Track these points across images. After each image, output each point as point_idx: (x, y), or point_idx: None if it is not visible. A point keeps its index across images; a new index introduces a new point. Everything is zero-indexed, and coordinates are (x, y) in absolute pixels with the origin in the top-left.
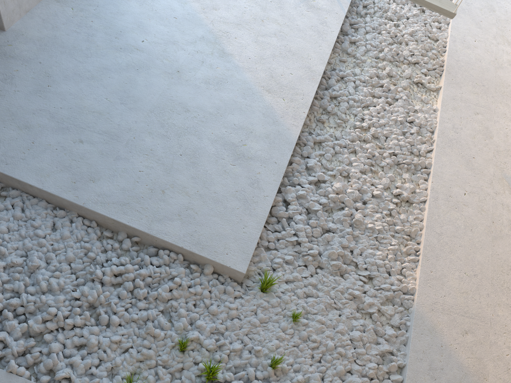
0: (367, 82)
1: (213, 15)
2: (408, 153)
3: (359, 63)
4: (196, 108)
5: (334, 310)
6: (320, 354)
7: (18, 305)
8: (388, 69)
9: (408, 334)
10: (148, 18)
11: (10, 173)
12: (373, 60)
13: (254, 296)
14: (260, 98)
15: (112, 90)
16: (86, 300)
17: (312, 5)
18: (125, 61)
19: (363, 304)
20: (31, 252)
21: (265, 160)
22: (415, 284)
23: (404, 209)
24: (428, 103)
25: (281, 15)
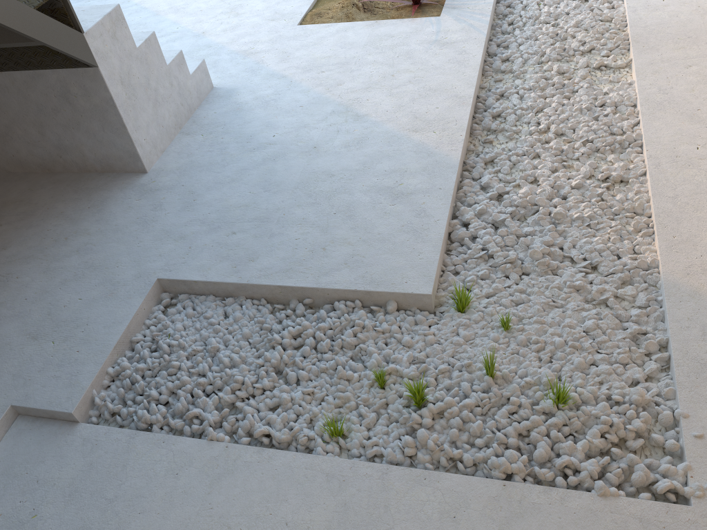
0: (533, 88)
1: (339, 90)
2: (606, 134)
3: (518, 74)
4: (341, 171)
5: (554, 309)
6: (548, 354)
7: (206, 384)
8: (556, 66)
9: (664, 308)
10: (274, 116)
11: (175, 277)
12: (536, 66)
13: (452, 319)
14: (407, 140)
15: (253, 183)
16: (270, 365)
17: (445, 42)
18: (260, 157)
19: (591, 294)
20: (208, 339)
21: (427, 190)
22: (656, 256)
23: (618, 188)
24: (621, 81)
25: (411, 63)
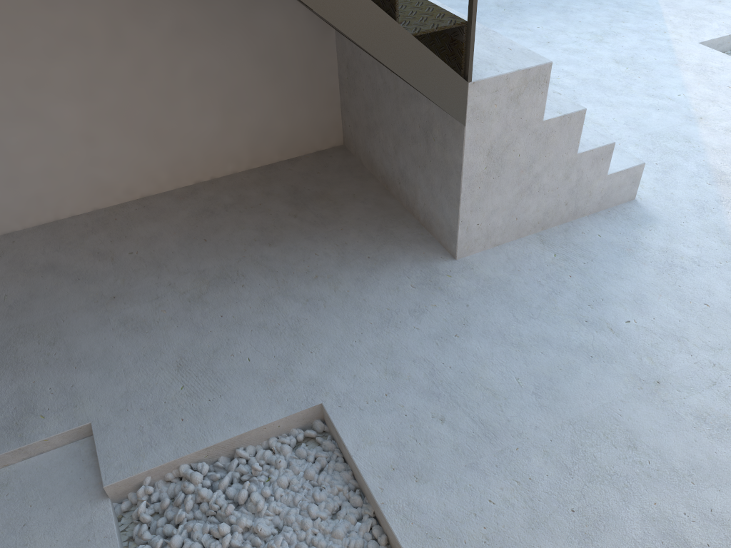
0: None
1: None
2: None
3: None
4: (651, 450)
5: None
6: None
7: None
8: None
9: None
10: (658, 293)
11: (334, 419)
12: None
13: None
14: None
15: (534, 370)
16: None
17: None
18: (580, 338)
19: None
20: (287, 527)
21: None
22: None
23: None
24: None
25: None
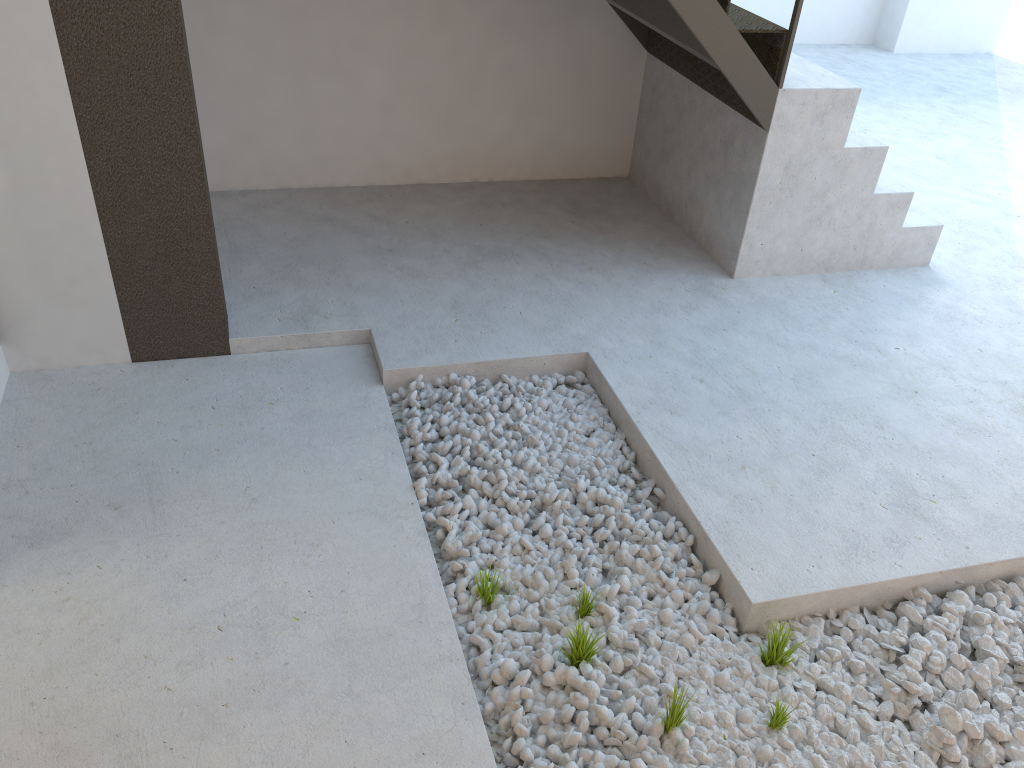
0: None
1: None
2: None
3: None
4: (896, 432)
5: None
6: None
7: (481, 454)
8: None
9: None
10: (933, 335)
11: (598, 363)
12: None
13: (742, 654)
14: None
15: (796, 364)
16: (541, 497)
17: None
18: (846, 352)
19: None
20: (544, 433)
21: (949, 534)
22: None
23: None
24: None
25: None
